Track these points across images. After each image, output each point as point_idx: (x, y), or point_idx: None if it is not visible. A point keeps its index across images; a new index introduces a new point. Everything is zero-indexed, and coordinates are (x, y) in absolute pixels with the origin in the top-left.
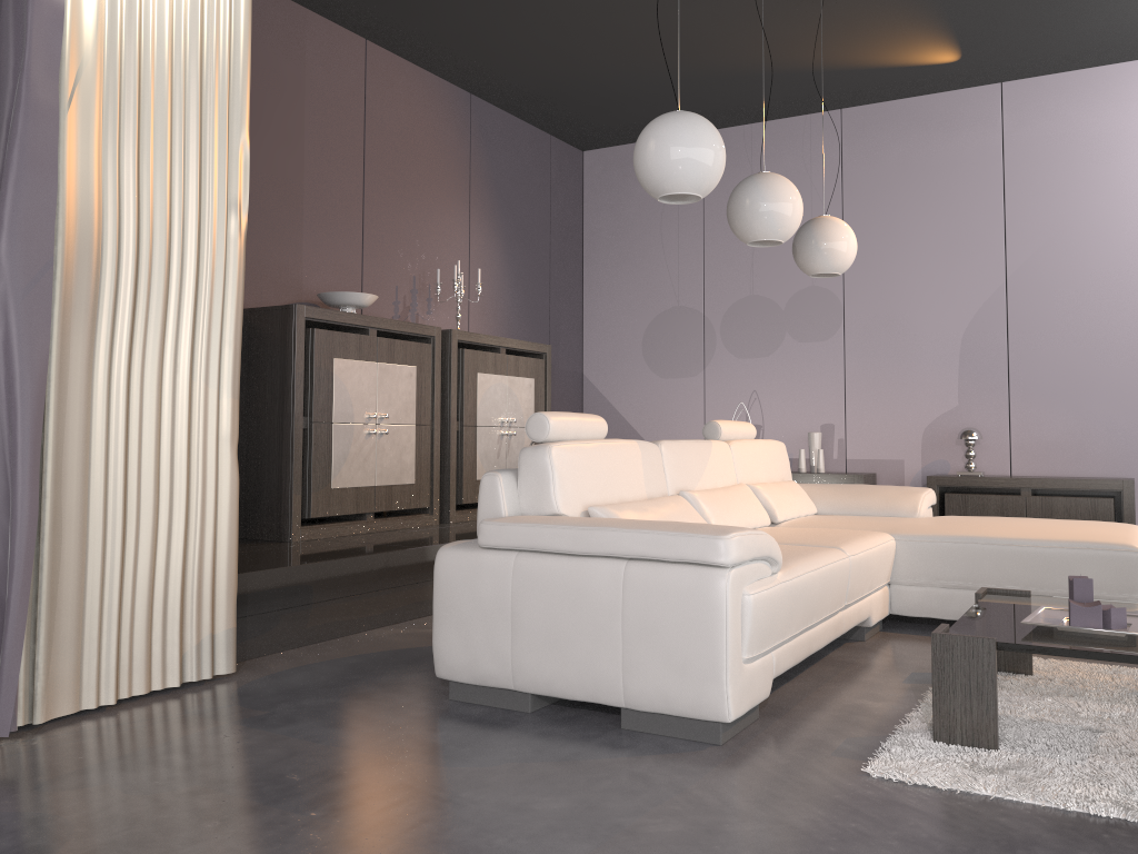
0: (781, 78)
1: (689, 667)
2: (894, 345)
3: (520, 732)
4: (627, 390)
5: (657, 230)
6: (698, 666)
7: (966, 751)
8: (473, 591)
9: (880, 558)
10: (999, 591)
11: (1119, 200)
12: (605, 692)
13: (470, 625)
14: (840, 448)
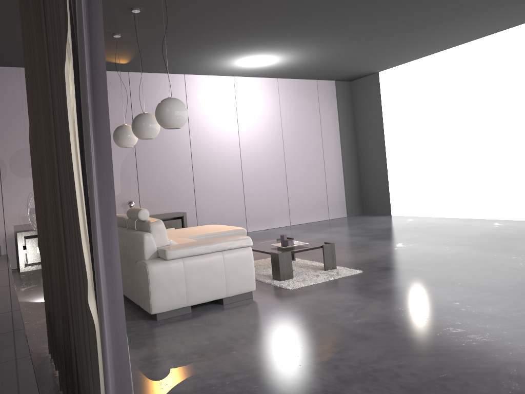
0: None
1: (245, 277)
2: None
3: (207, 315)
4: None
5: None
6: (248, 276)
7: (290, 280)
8: (169, 276)
9: None
10: None
11: None
12: (220, 294)
13: (169, 289)
14: None
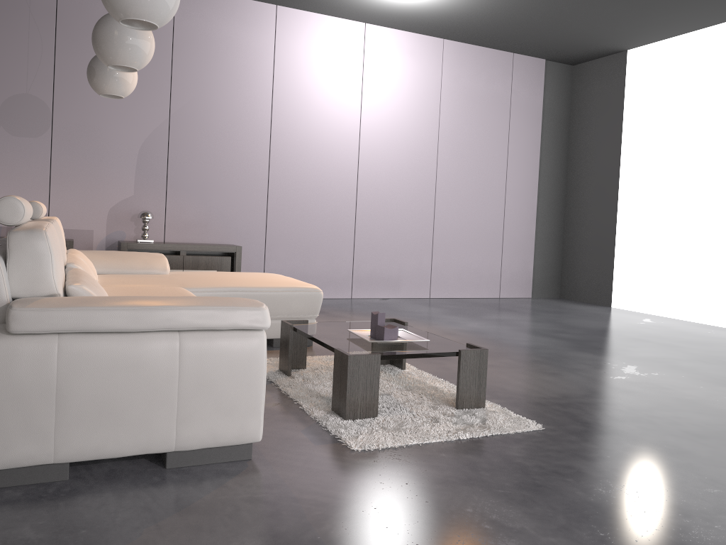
0: None
1: (236, 408)
2: (91, 148)
3: (96, 499)
4: None
5: None
6: (244, 406)
7: (368, 421)
8: (7, 378)
9: None
10: (292, 321)
11: (236, 81)
12: (158, 443)
13: (2, 413)
14: None
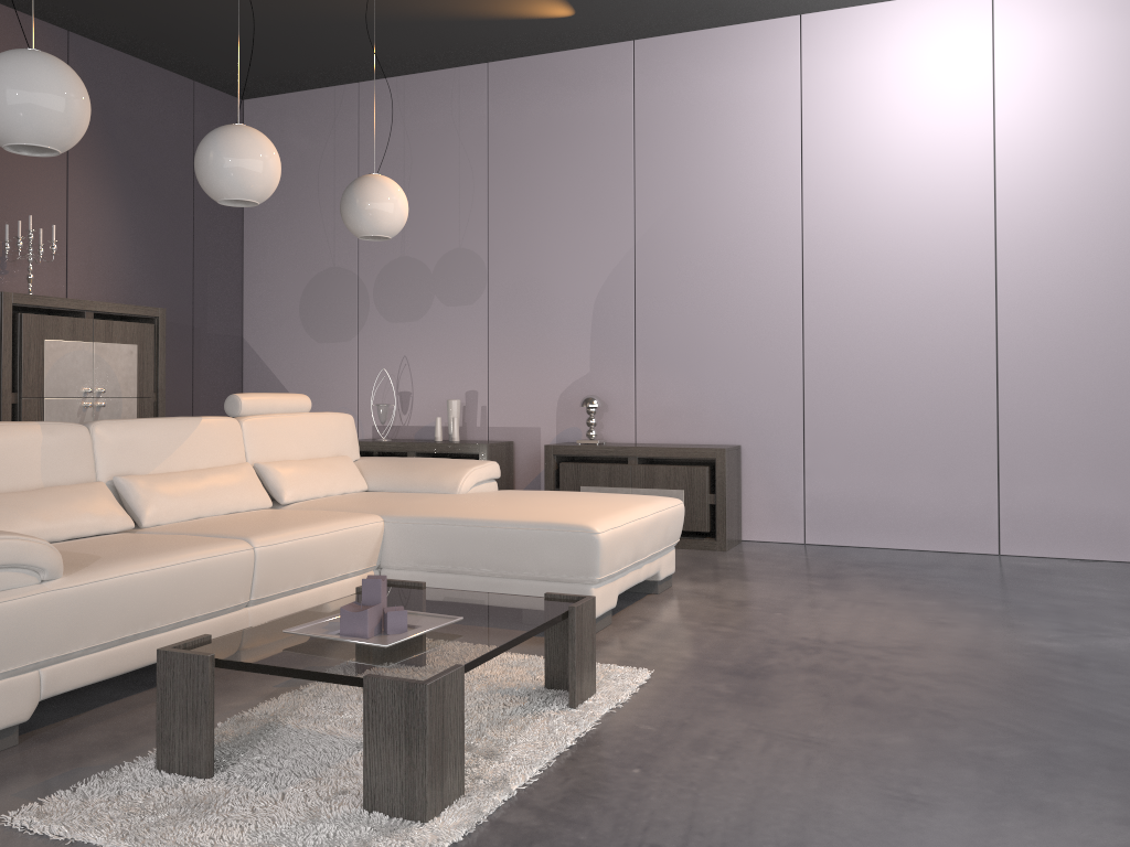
0: (402, 26)
1: None
2: (533, 310)
3: None
4: (285, 355)
5: (314, 186)
6: None
7: (170, 782)
8: None
9: (341, 544)
10: (397, 582)
11: (736, 165)
12: None
13: None
14: (483, 416)
